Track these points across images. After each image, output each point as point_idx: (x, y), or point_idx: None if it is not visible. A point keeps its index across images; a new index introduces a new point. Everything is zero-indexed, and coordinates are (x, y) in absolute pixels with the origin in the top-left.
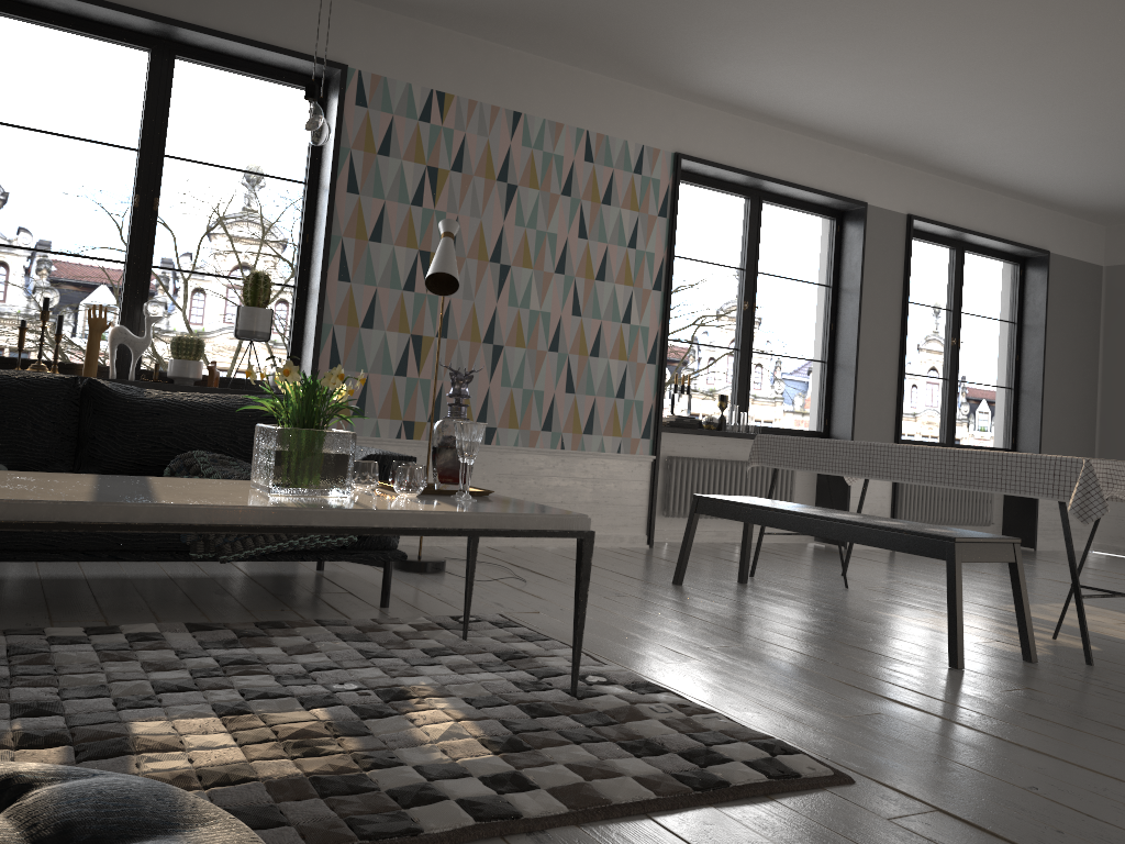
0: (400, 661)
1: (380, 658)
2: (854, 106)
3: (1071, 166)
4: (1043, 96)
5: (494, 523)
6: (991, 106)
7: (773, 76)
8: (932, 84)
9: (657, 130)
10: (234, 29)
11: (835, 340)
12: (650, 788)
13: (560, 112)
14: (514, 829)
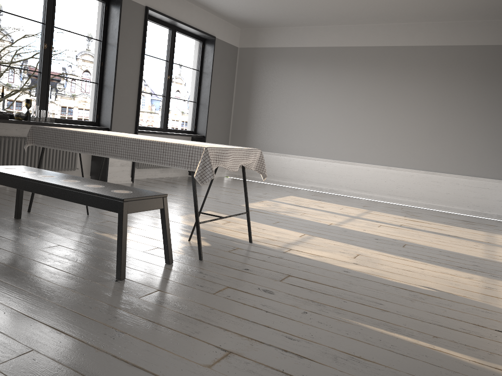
0: None
1: None
2: None
3: None
4: None
5: None
6: None
7: None
8: None
9: None
10: None
11: (104, 71)
12: None
13: None
14: None
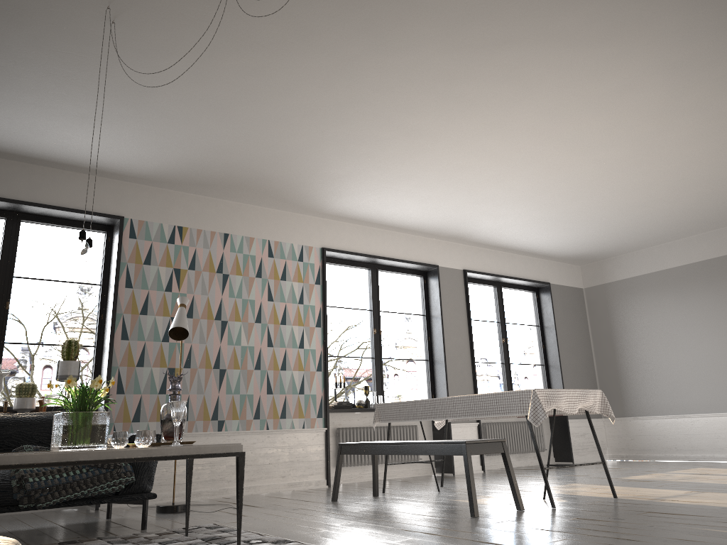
0: None
1: None
2: (417, 213)
3: (545, 234)
4: (512, 200)
5: (186, 451)
6: (489, 207)
7: (368, 201)
8: (453, 198)
9: (310, 236)
10: (56, 202)
11: (432, 346)
12: None
13: (252, 231)
14: None
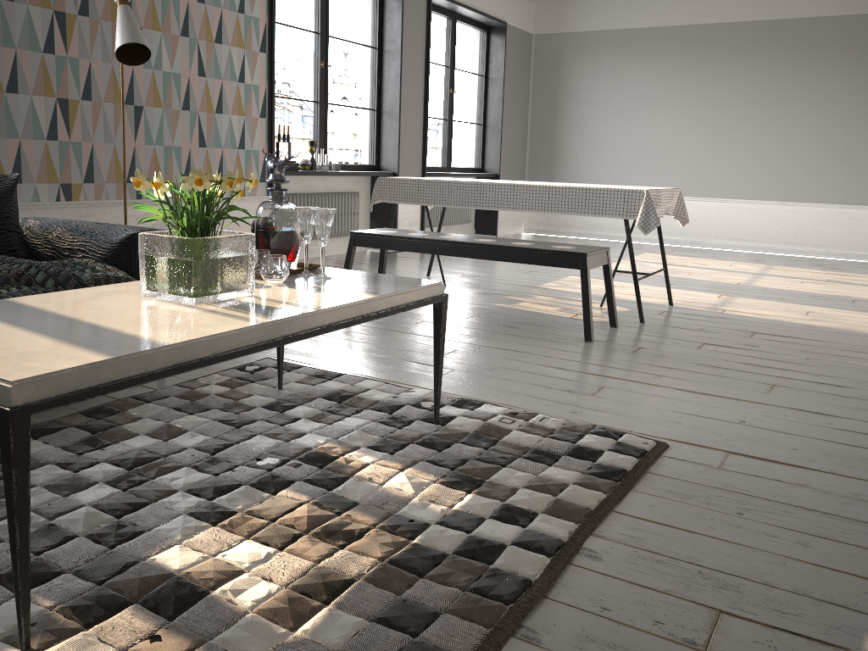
0: (266, 423)
1: (248, 425)
2: None
3: None
4: None
5: (394, 302)
6: None
7: None
8: None
9: None
10: None
11: (381, 92)
12: (596, 489)
13: None
14: (572, 553)
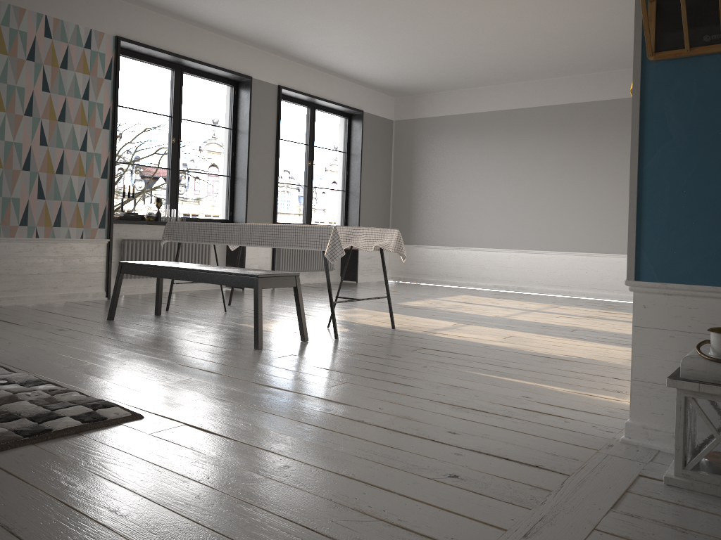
0: None
1: None
2: (234, 14)
3: (368, 61)
4: (341, 18)
5: None
6: (315, 21)
7: None
8: (277, 4)
9: (102, 19)
10: None
11: (235, 162)
12: None
13: (23, 0)
14: None
